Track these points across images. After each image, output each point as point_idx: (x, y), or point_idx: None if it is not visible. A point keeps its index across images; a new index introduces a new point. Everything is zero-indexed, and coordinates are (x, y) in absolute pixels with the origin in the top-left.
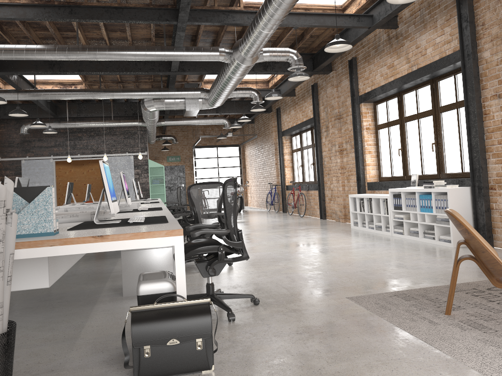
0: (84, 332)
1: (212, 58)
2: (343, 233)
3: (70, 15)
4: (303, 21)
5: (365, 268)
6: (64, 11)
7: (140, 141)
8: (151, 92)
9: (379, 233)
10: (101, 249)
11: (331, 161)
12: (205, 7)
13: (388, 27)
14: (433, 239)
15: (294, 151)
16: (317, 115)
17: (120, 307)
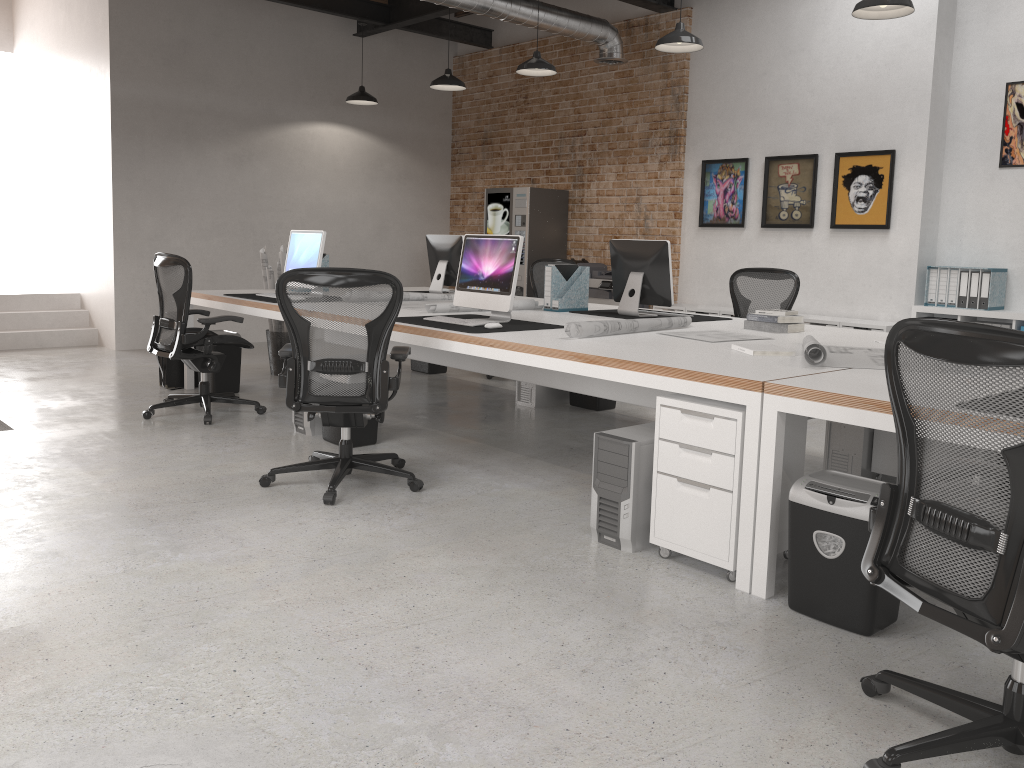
0: None
1: None
2: None
3: None
4: None
5: None
6: None
7: None
8: None
9: None
10: None
11: None
12: None
13: None
14: None
15: None
16: None
17: None
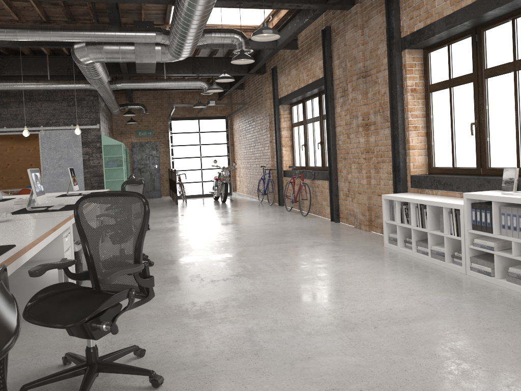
0: None
1: None
2: (377, 260)
3: None
4: None
5: None
6: None
7: (90, 110)
8: (77, 31)
9: (439, 264)
10: None
11: (350, 140)
12: None
13: None
14: None
15: (294, 125)
16: (330, 74)
17: None
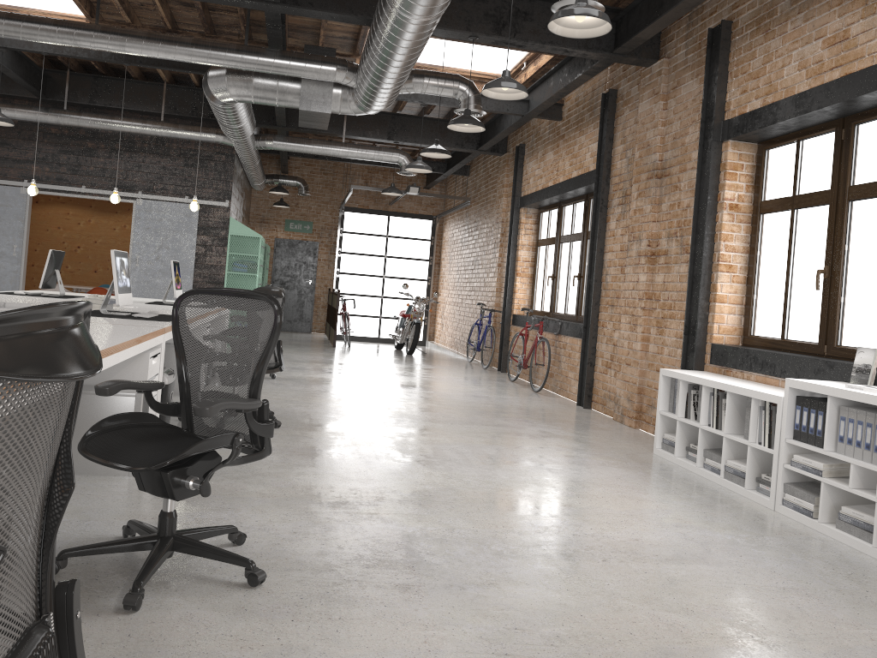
0: None
1: None
2: (636, 471)
3: None
4: None
5: None
6: None
7: (219, 177)
8: (217, 50)
9: (735, 491)
10: None
11: (624, 276)
12: None
13: None
14: None
15: (541, 243)
16: (607, 166)
17: None
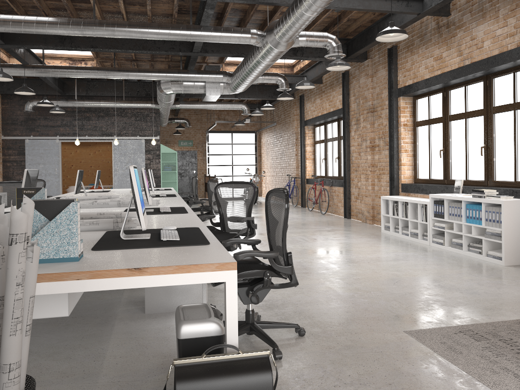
0: (106, 365)
1: (243, 40)
2: (375, 238)
3: None
4: (346, 3)
5: (413, 289)
6: None
7: (153, 124)
8: (169, 73)
9: (415, 241)
10: (138, 285)
11: (360, 157)
12: None
13: (439, 14)
14: (479, 253)
15: (317, 142)
16: (347, 106)
17: (144, 329)
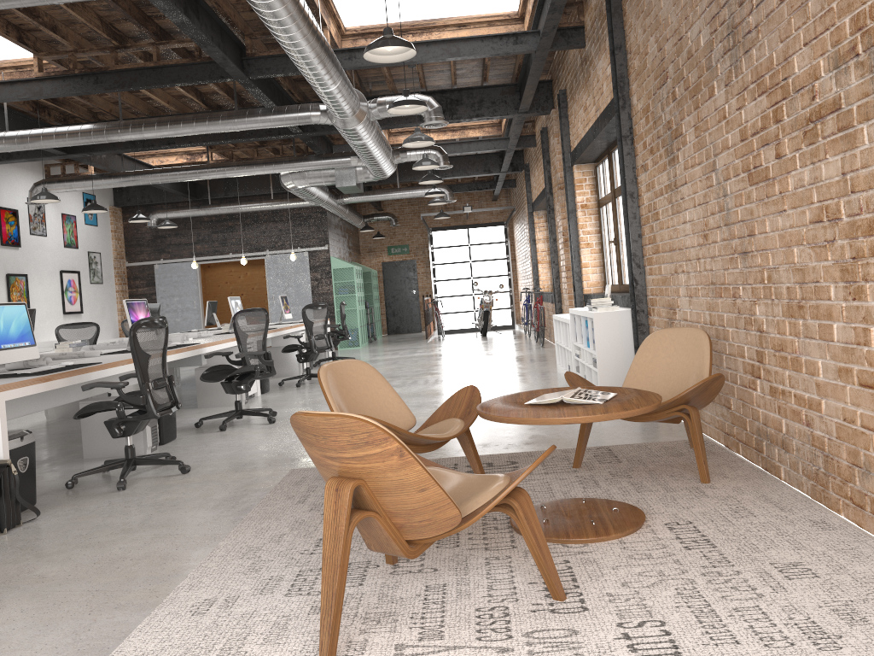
0: None
1: (302, 121)
2: (525, 376)
3: (95, 85)
4: (424, 54)
5: None
6: (88, 81)
7: (318, 229)
8: (277, 164)
9: None
10: None
11: (560, 257)
12: (272, 51)
13: (568, 47)
14: None
15: None
16: (548, 181)
17: (58, 470)
